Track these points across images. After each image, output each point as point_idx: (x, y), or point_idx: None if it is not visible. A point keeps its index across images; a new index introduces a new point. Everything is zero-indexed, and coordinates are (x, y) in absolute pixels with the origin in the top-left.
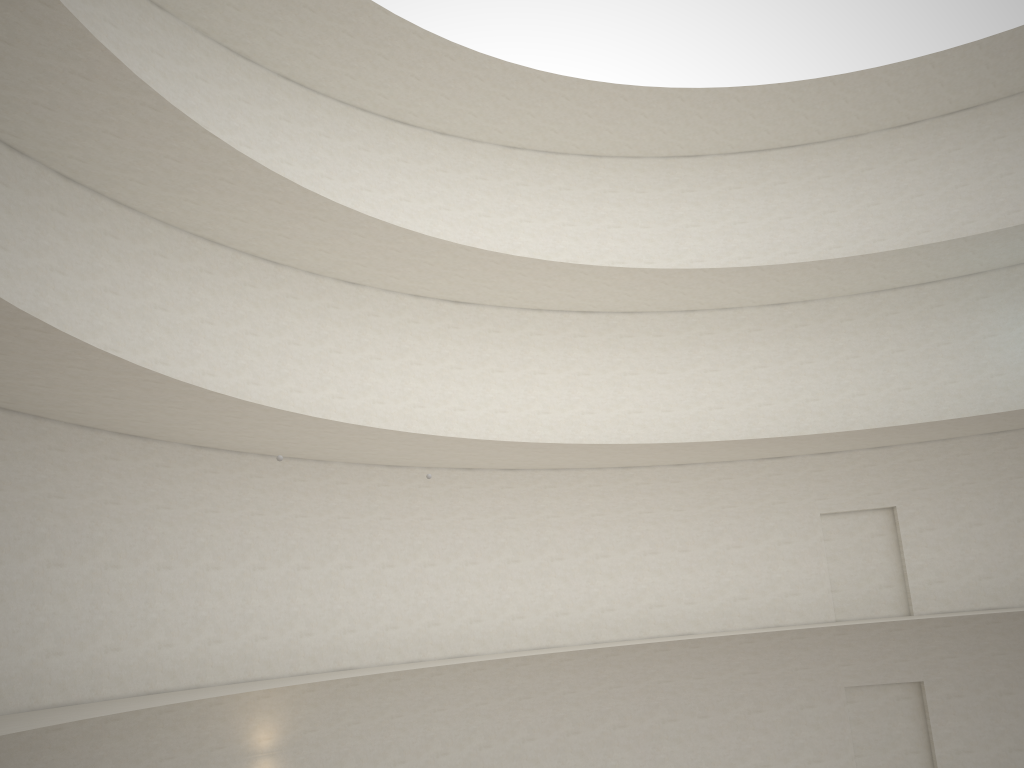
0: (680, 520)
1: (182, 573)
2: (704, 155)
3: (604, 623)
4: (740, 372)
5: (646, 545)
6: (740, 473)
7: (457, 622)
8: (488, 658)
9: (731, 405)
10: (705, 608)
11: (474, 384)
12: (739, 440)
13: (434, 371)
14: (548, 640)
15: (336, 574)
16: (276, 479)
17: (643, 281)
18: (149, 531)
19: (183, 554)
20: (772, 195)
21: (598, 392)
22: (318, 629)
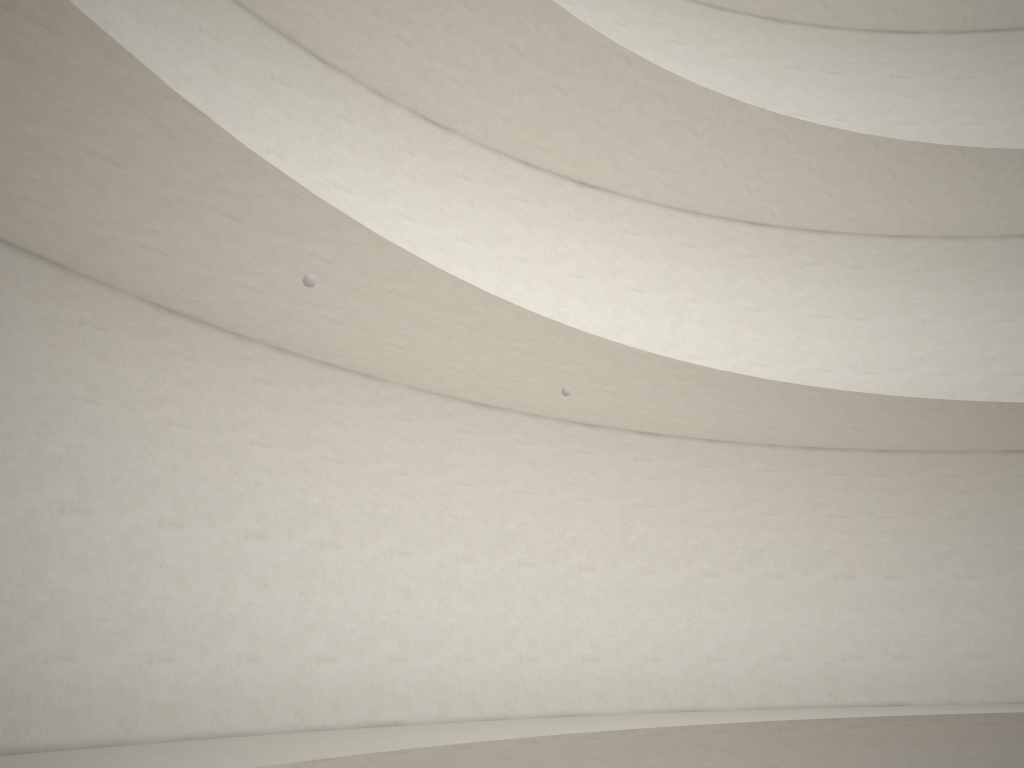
0: (887, 532)
1: (109, 525)
2: (922, 32)
3: (776, 678)
4: (974, 326)
5: (838, 565)
6: (974, 470)
7: (563, 660)
8: (632, 724)
9: (961, 372)
10: (924, 667)
11: (601, 303)
12: (1021, 404)
13: (546, 275)
14: (695, 699)
15: (383, 563)
16: (297, 393)
17: (864, 167)
18: (50, 437)
19: (115, 491)
20: (1018, 89)
21: (773, 337)
22: (347, 653)
